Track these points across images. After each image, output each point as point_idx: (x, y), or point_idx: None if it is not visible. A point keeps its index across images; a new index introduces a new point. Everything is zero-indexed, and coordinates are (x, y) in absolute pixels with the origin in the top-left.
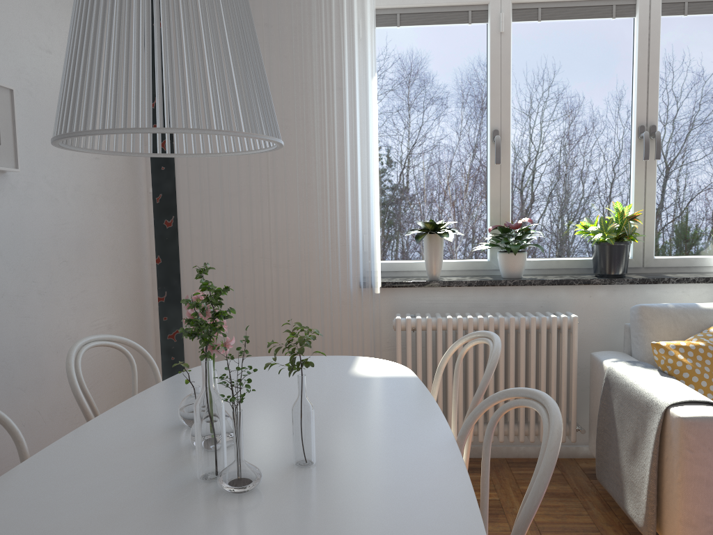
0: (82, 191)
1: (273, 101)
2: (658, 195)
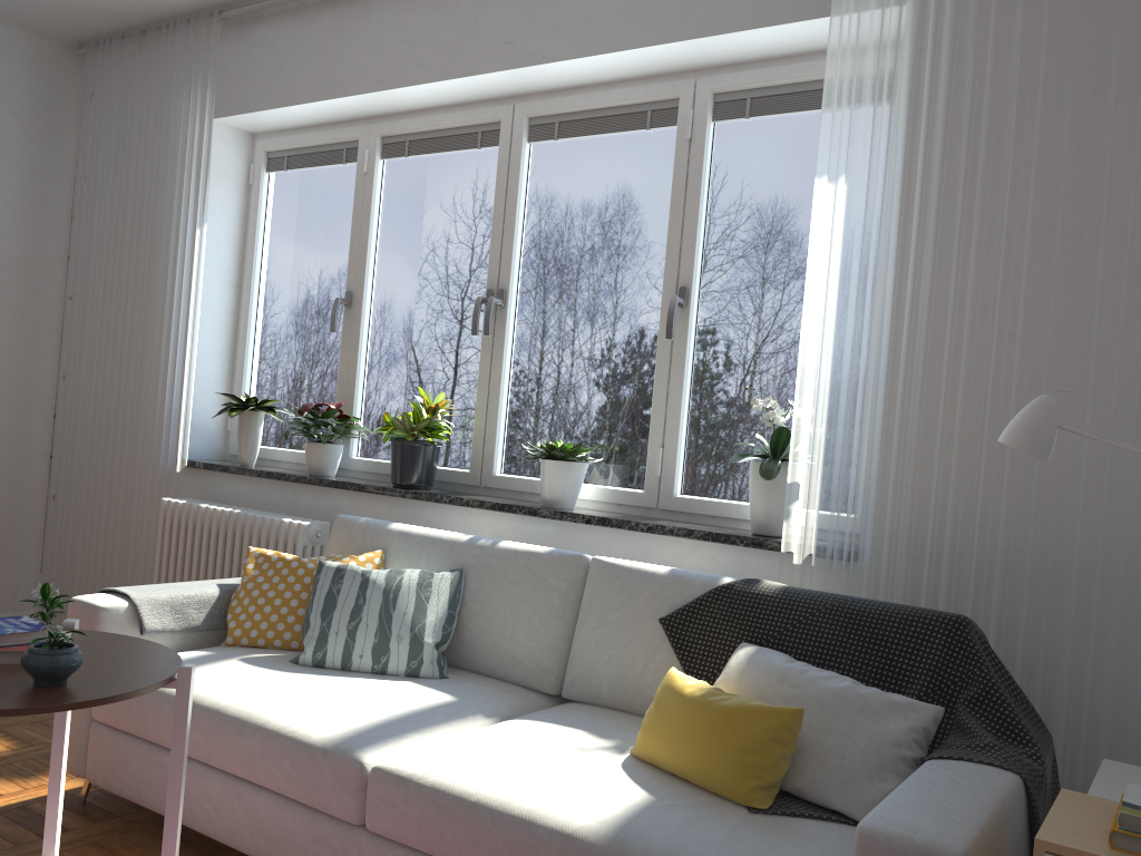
0: None
1: (129, 253)
2: (513, 387)
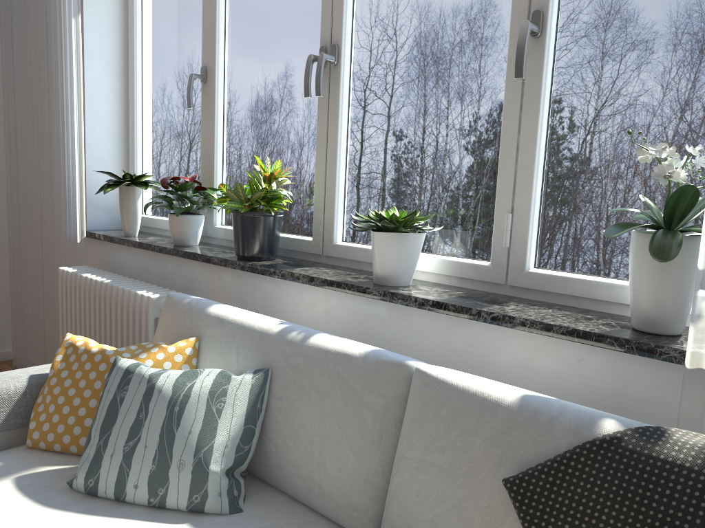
0: None
1: (34, 51)
2: (350, 151)
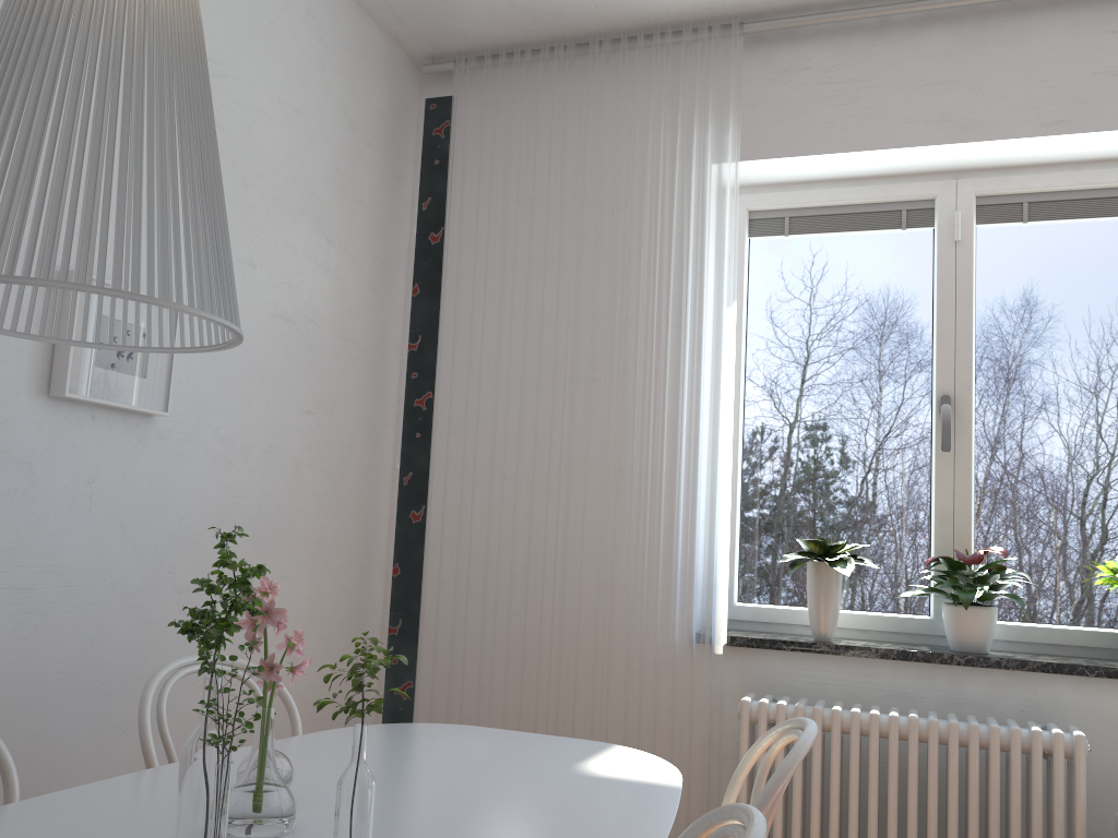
0: (276, 455)
1: (576, 341)
2: None
